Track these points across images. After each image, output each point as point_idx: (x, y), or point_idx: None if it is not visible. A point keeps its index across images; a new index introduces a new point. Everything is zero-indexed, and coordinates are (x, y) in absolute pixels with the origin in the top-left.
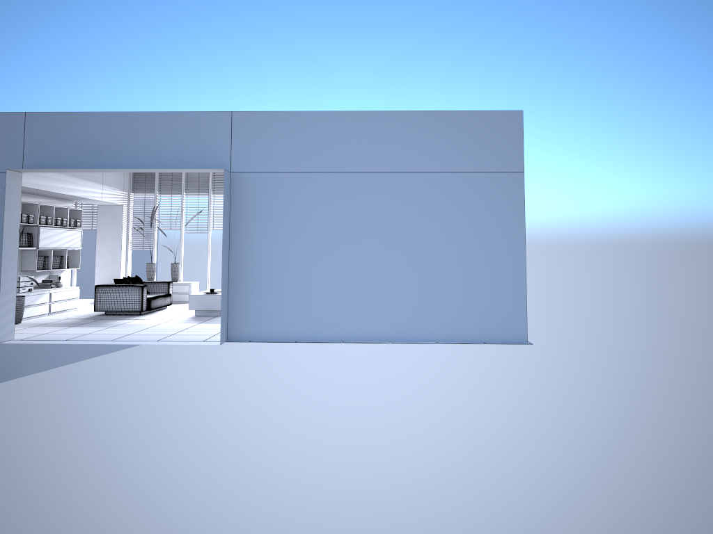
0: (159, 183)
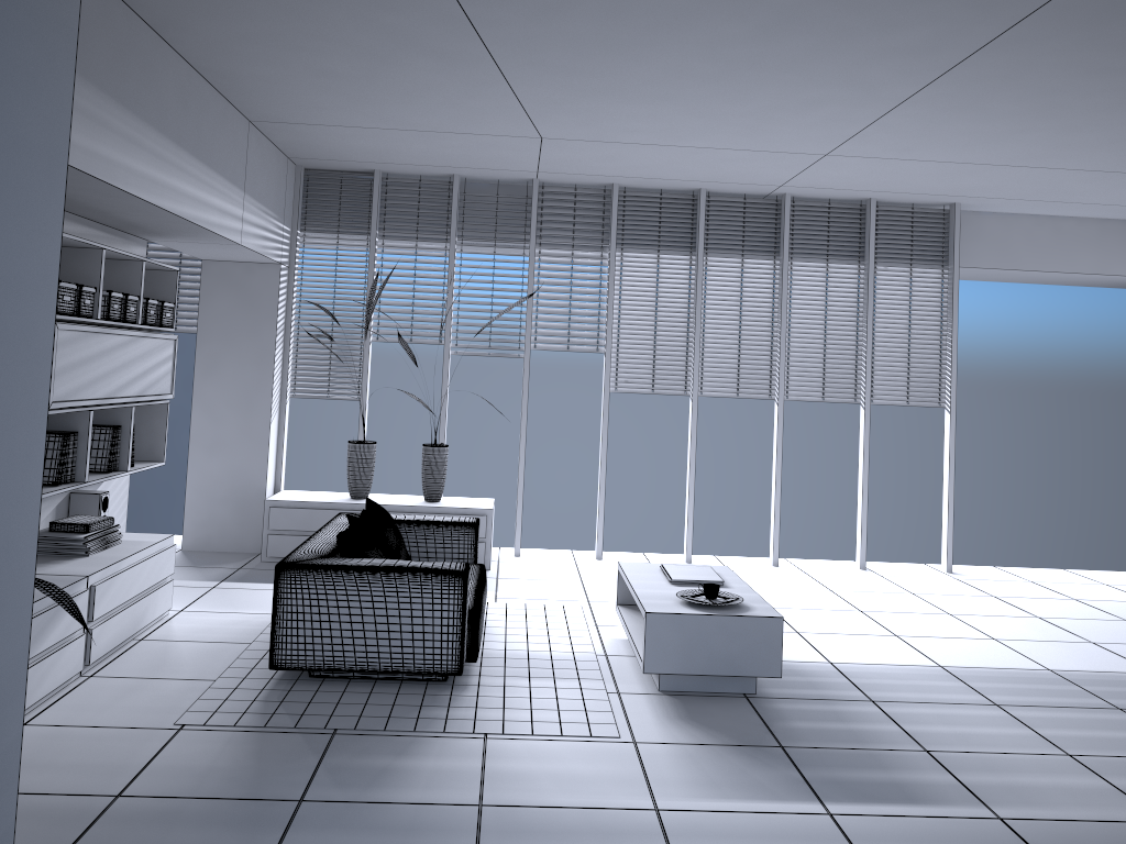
0: (380, 206)
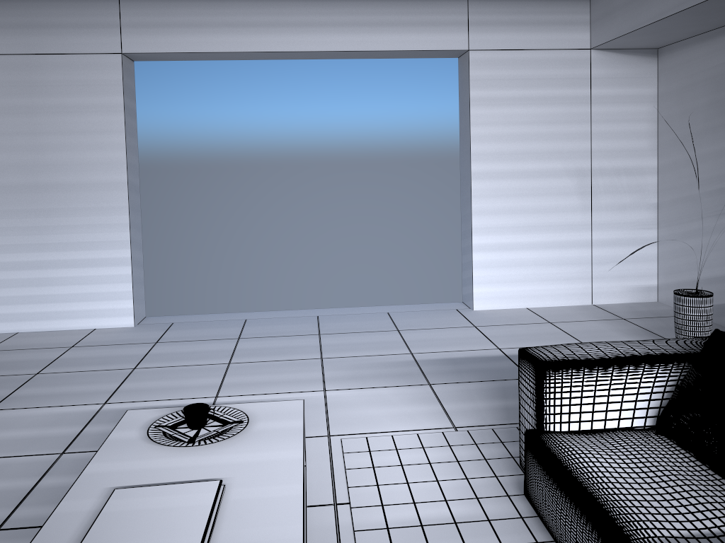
0: None
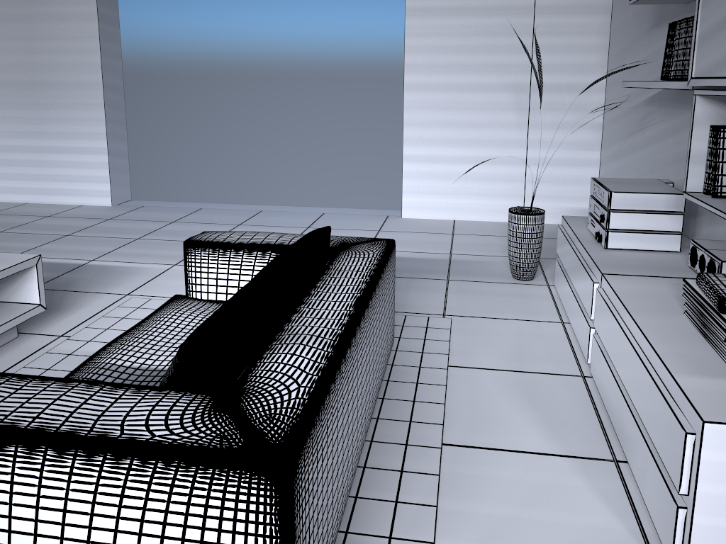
0: None
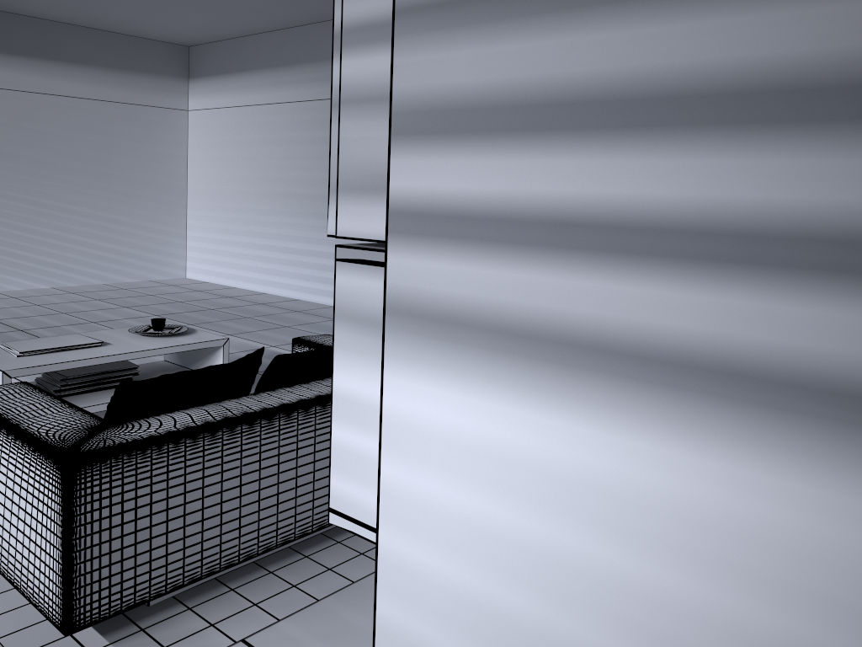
0: None
